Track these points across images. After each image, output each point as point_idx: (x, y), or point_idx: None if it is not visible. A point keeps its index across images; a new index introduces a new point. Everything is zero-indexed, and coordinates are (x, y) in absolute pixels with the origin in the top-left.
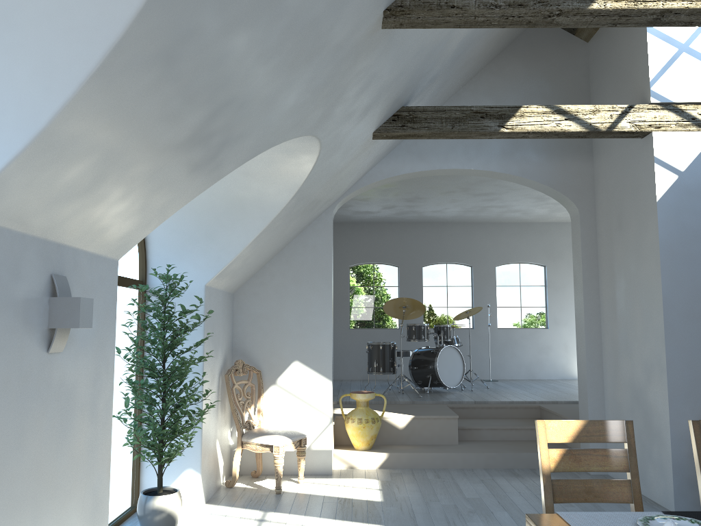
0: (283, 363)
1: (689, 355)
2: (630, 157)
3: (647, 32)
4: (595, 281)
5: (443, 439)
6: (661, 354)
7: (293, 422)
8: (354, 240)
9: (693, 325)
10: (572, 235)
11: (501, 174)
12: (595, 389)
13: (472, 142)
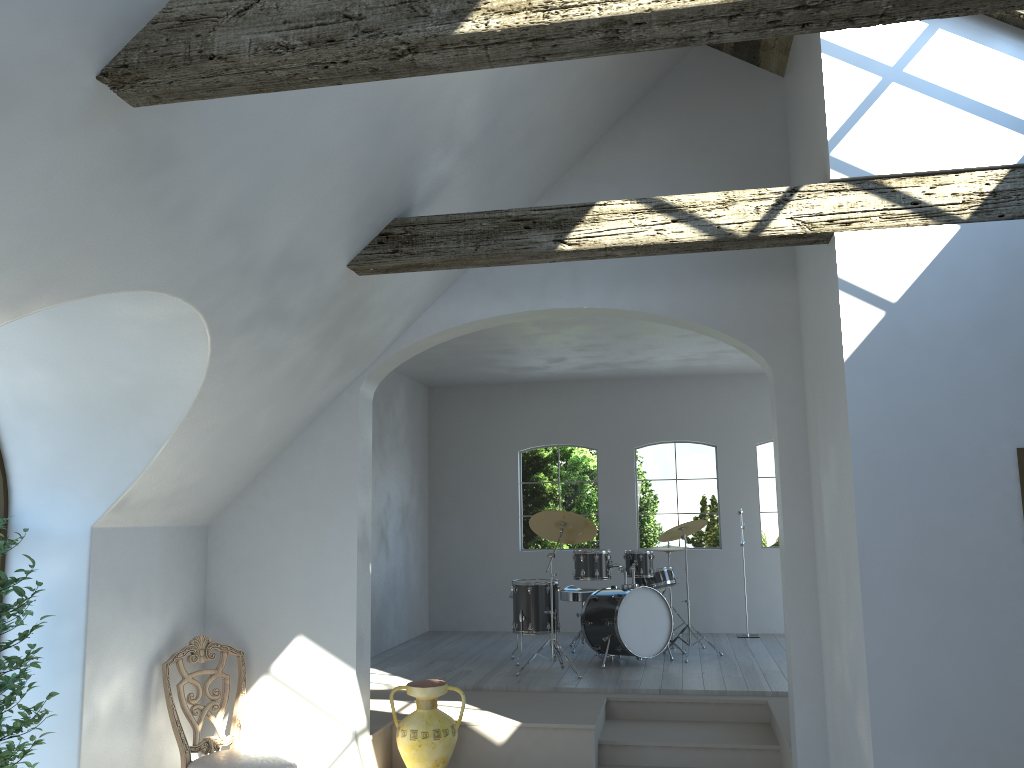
0: (280, 638)
1: (914, 654)
2: (821, 277)
3: (823, 53)
4: (805, 495)
5: (569, 765)
6: (862, 651)
7: (294, 737)
8: (527, 409)
9: (919, 597)
10: (772, 413)
11: (637, 312)
12: (807, 692)
13: (585, 262)
